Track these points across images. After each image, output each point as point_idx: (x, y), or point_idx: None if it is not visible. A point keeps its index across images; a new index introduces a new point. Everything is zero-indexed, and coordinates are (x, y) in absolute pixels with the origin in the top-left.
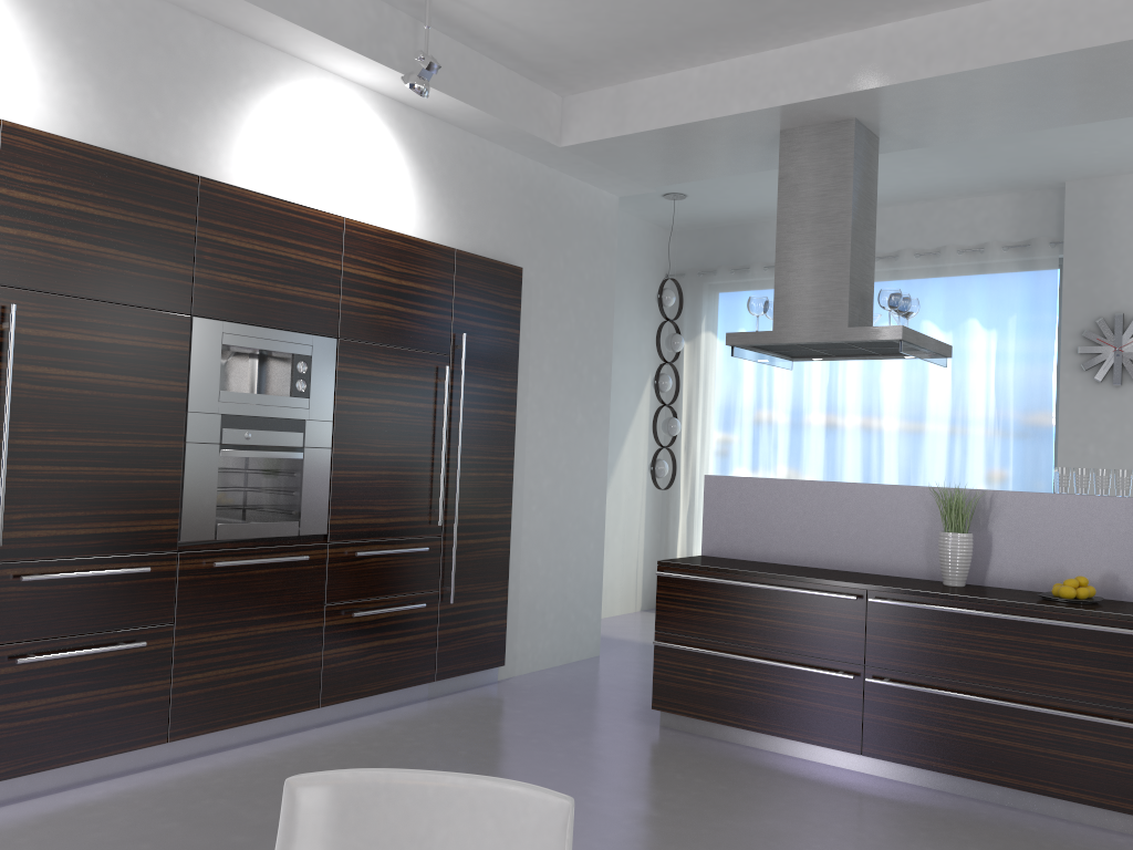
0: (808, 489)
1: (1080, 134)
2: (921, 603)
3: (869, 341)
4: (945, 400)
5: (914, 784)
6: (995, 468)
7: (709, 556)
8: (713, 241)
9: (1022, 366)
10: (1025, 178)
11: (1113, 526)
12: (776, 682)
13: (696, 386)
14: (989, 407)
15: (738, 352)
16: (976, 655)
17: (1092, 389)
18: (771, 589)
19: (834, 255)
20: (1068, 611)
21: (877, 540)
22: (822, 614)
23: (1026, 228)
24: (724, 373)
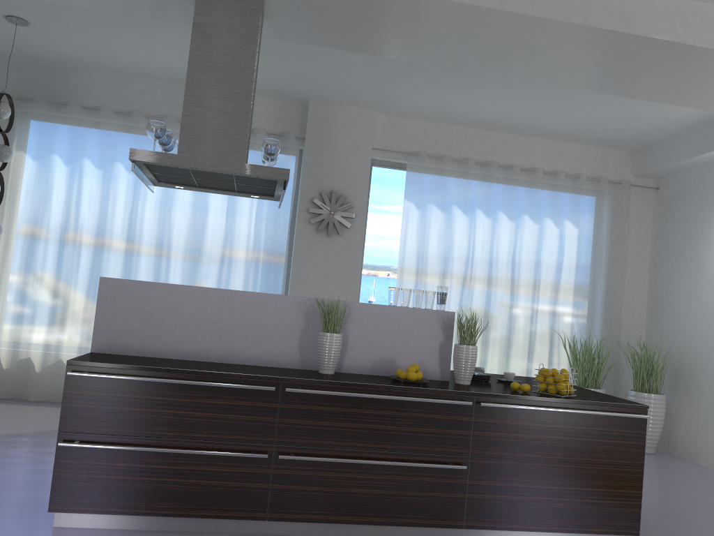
0: (204, 295)
1: (346, 69)
2: (324, 390)
3: (260, 177)
4: (220, 233)
5: (305, 535)
6: (250, 283)
7: (100, 353)
8: (31, 74)
9: (273, 216)
10: (290, 90)
11: (425, 329)
12: (191, 468)
13: (5, 197)
14: (250, 241)
15: (136, 168)
16: (363, 428)
17: (315, 236)
18: (196, 384)
19: (239, 101)
20: (427, 390)
21: (262, 338)
22: (240, 404)
23: (281, 124)
24: (35, 189)
